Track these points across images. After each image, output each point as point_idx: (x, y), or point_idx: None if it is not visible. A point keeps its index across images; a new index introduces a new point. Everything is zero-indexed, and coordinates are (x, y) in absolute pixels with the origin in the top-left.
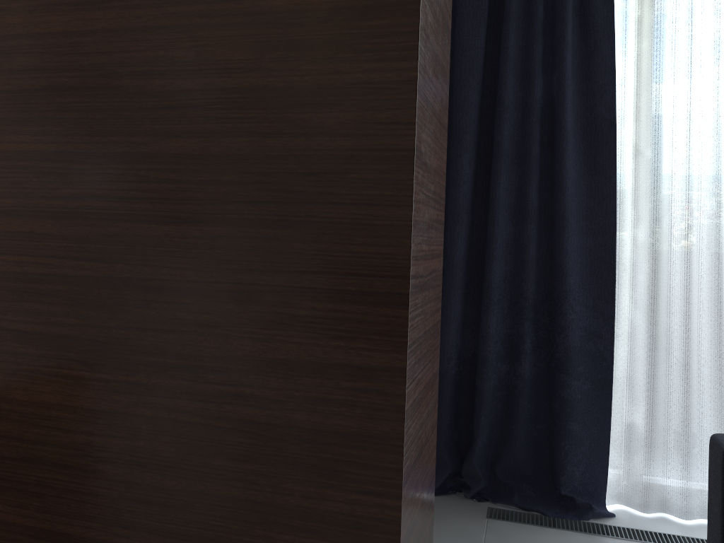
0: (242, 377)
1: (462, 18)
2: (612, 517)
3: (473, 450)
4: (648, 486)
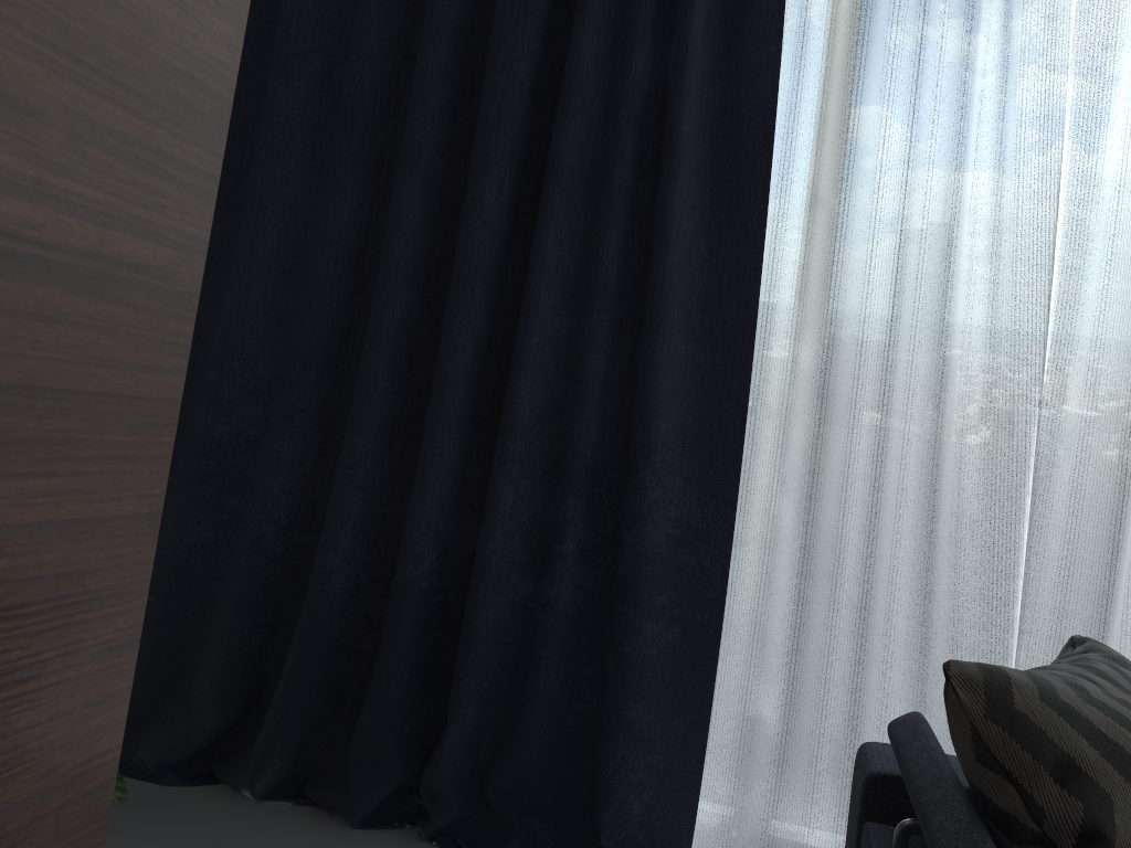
0: None
1: None
2: None
3: (442, 742)
4: (771, 844)
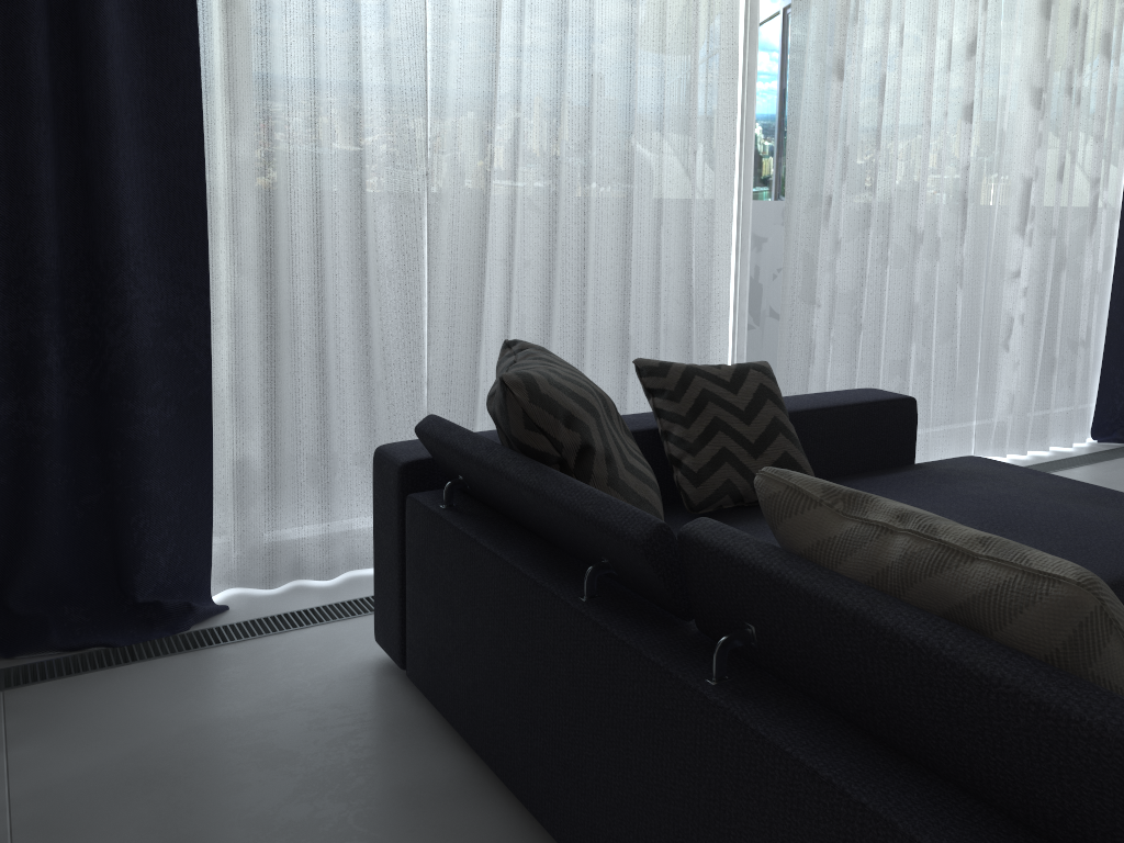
0: None
1: None
2: (225, 612)
3: None
4: (275, 547)
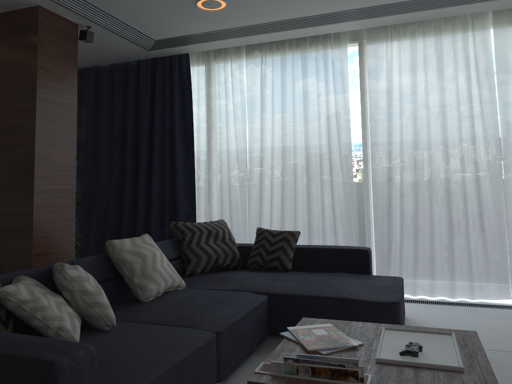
0: (1, 217)
1: (140, 96)
2: None
3: None
4: None
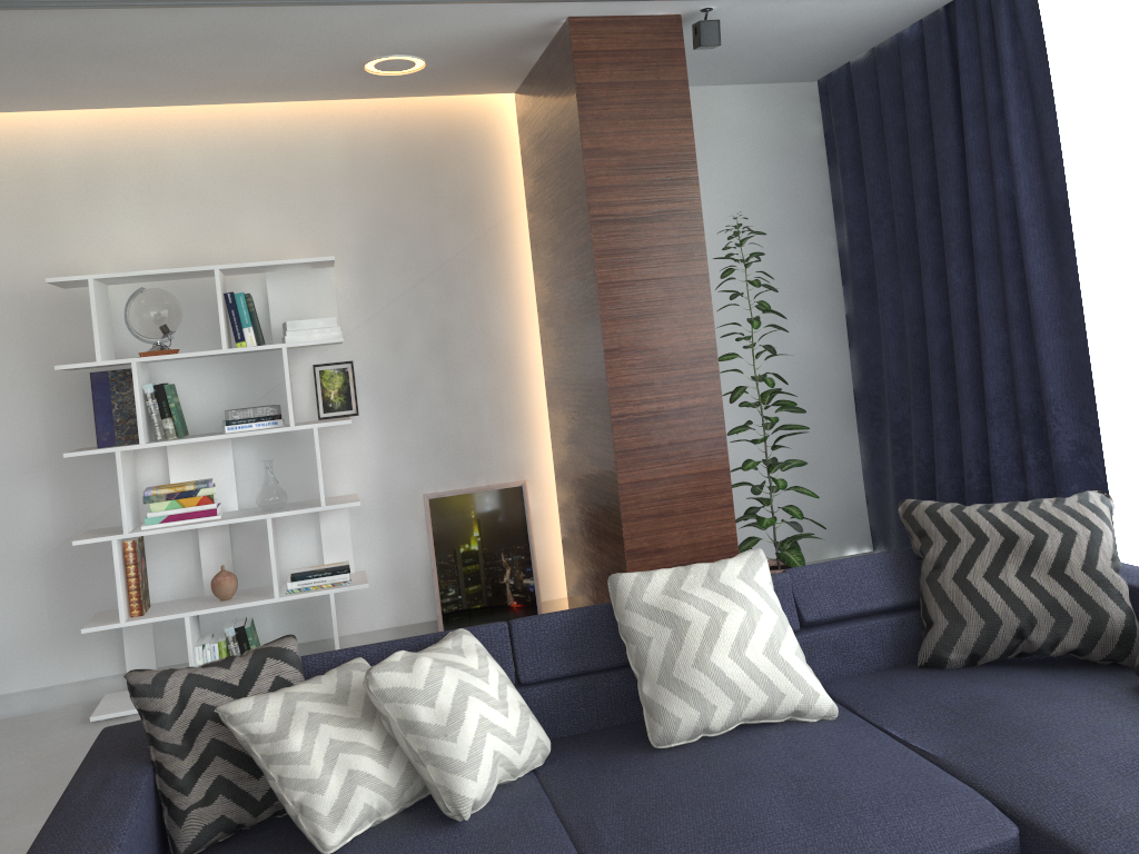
0: (592, 467)
1: (932, 120)
2: None
3: None
4: None
